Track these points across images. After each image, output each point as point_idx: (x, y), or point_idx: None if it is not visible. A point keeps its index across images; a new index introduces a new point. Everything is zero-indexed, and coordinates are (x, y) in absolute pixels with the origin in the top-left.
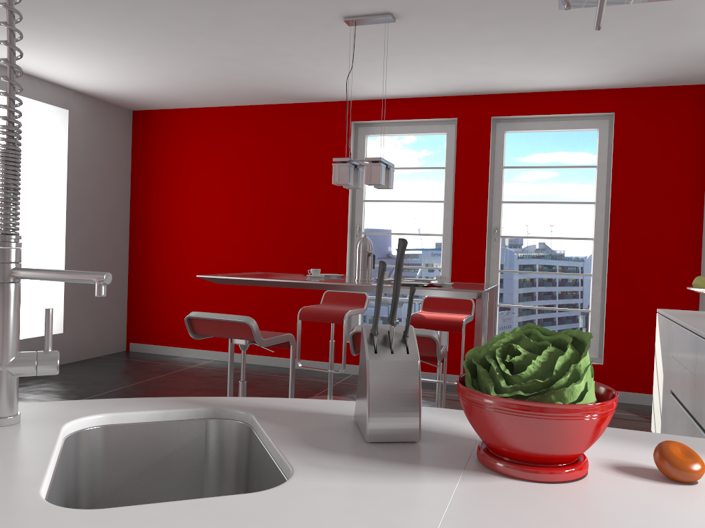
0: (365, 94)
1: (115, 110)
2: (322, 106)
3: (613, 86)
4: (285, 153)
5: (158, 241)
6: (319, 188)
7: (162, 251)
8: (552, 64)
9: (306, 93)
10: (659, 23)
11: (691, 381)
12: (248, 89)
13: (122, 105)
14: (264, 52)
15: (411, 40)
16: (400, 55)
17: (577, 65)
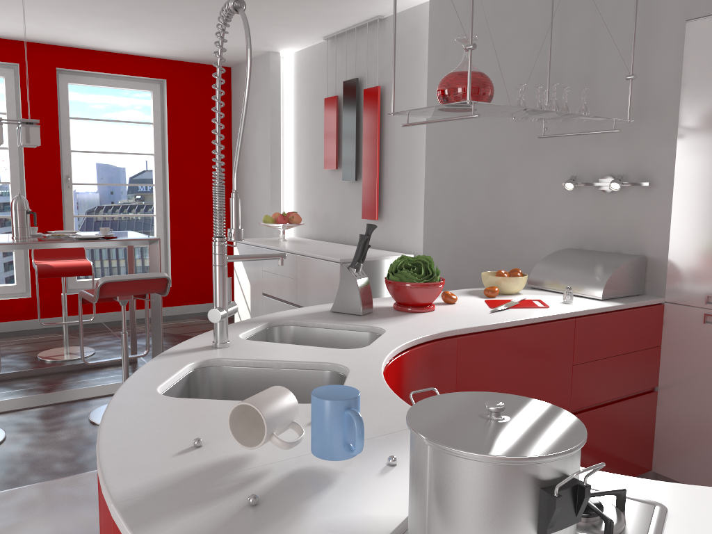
0: None
1: None
2: None
3: (165, 58)
4: None
5: None
6: None
7: None
8: (133, 36)
9: None
10: (233, 30)
11: (291, 283)
12: None
13: None
14: None
15: None
16: None
17: (152, 40)
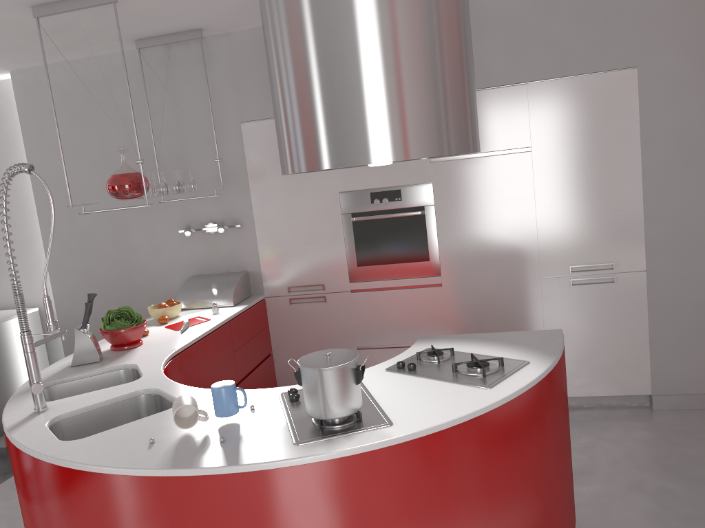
0: None
1: None
2: None
3: None
4: None
5: None
6: None
7: None
8: None
9: None
10: None
11: None
12: None
13: None
14: None
15: None
16: None
17: None
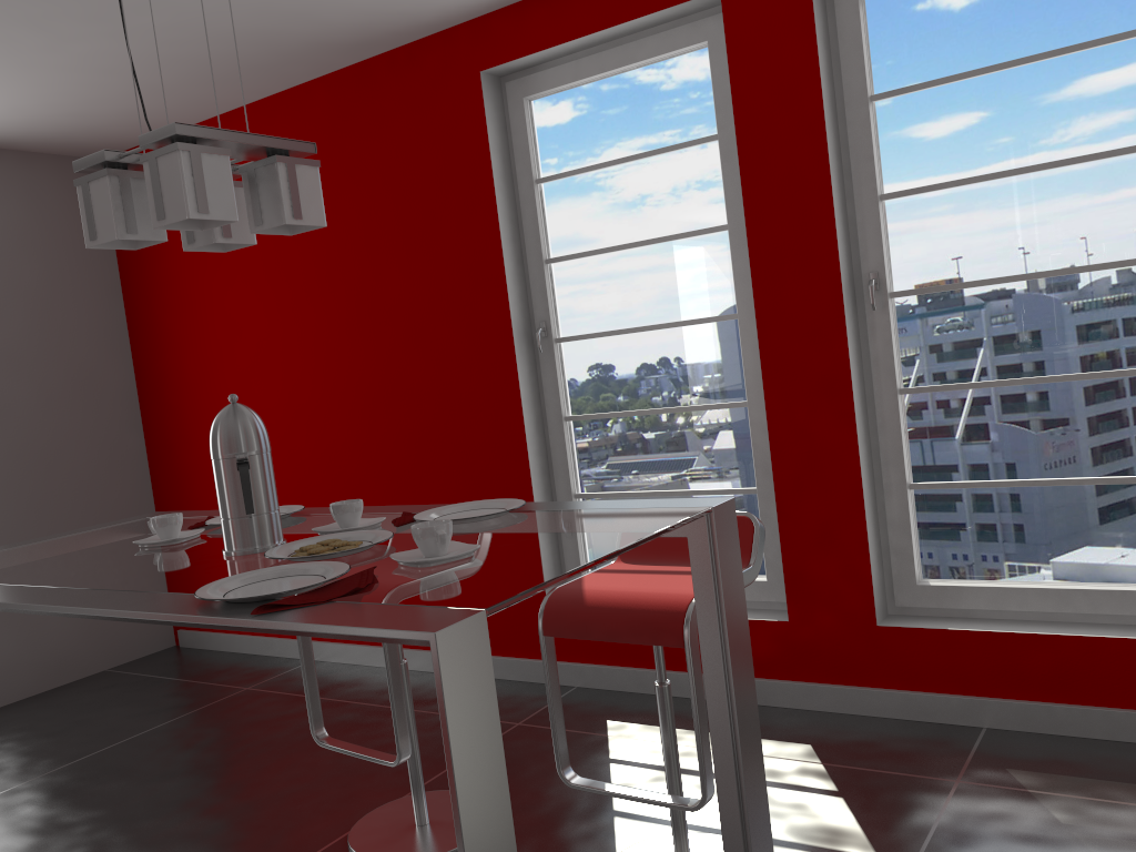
0: None
1: (53, 165)
2: (416, 53)
3: None
4: (363, 184)
5: (185, 420)
6: (442, 251)
7: (194, 439)
8: None
9: (347, 25)
10: None
11: None
12: (216, 47)
13: (65, 152)
14: None
15: None
16: None
17: None
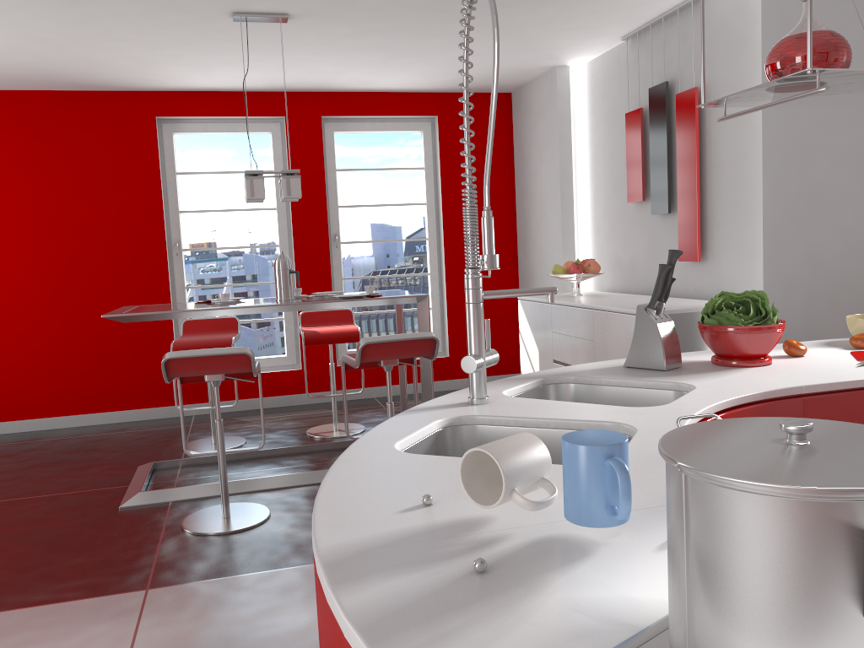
0: (177, 85)
1: None
2: (113, 97)
3: (435, 91)
4: (66, 155)
5: None
6: (122, 199)
7: None
8: (399, 70)
9: (100, 80)
10: (509, 45)
11: (588, 346)
12: (22, 72)
13: None
14: (95, 35)
15: (284, 39)
16: (258, 51)
17: (419, 72)
